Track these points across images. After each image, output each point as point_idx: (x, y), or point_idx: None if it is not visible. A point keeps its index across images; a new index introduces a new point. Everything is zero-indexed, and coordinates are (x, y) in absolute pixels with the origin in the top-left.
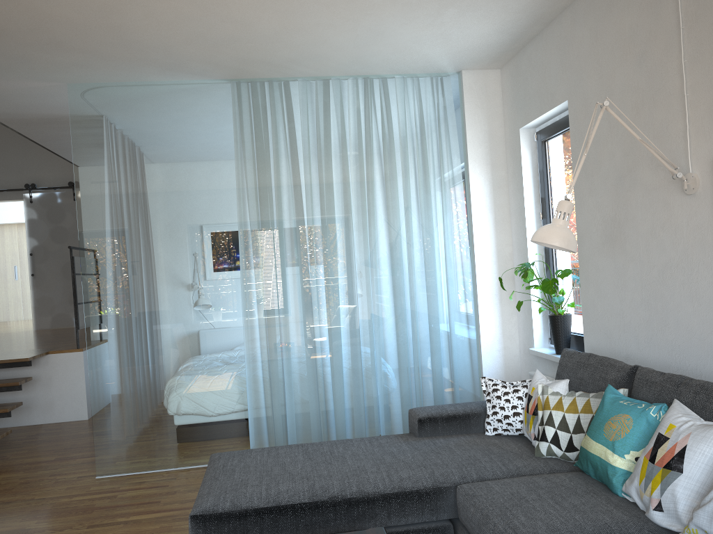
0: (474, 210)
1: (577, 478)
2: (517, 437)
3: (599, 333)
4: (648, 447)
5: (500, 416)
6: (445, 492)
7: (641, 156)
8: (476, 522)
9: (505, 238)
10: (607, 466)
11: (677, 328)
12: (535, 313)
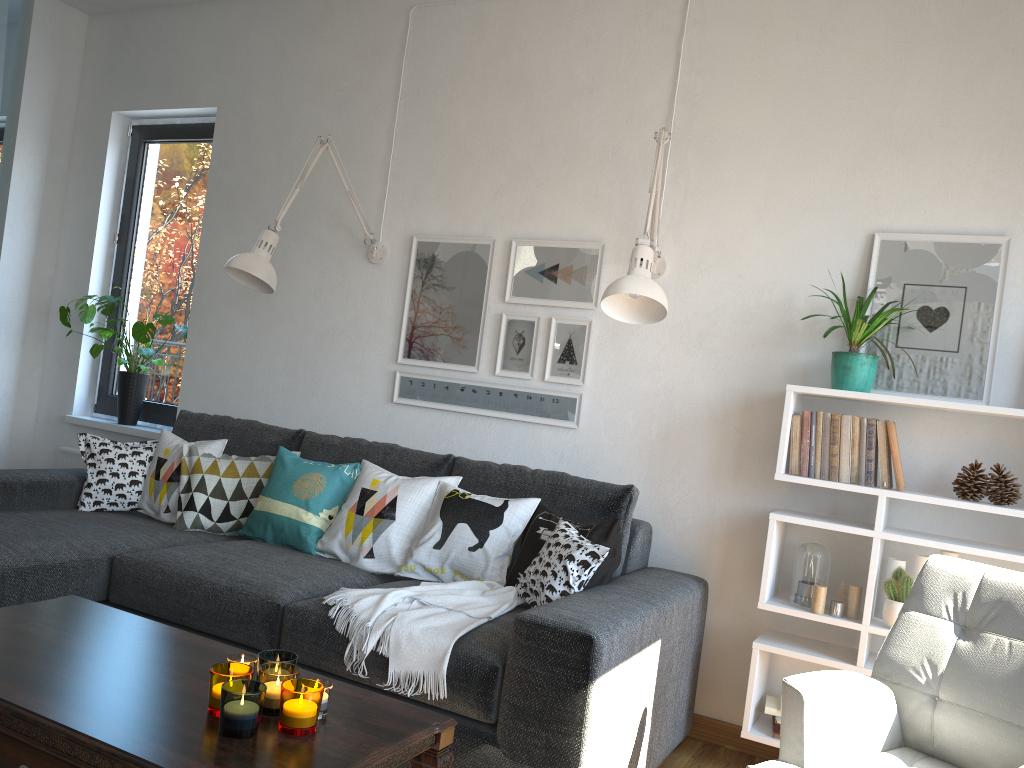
0: (13, 200)
1: (255, 543)
2: (126, 514)
3: (209, 399)
4: (352, 502)
5: (110, 484)
6: (96, 566)
7: (319, 208)
8: (173, 589)
9: (48, 254)
10: (300, 526)
11: (329, 398)
12: (83, 368)
